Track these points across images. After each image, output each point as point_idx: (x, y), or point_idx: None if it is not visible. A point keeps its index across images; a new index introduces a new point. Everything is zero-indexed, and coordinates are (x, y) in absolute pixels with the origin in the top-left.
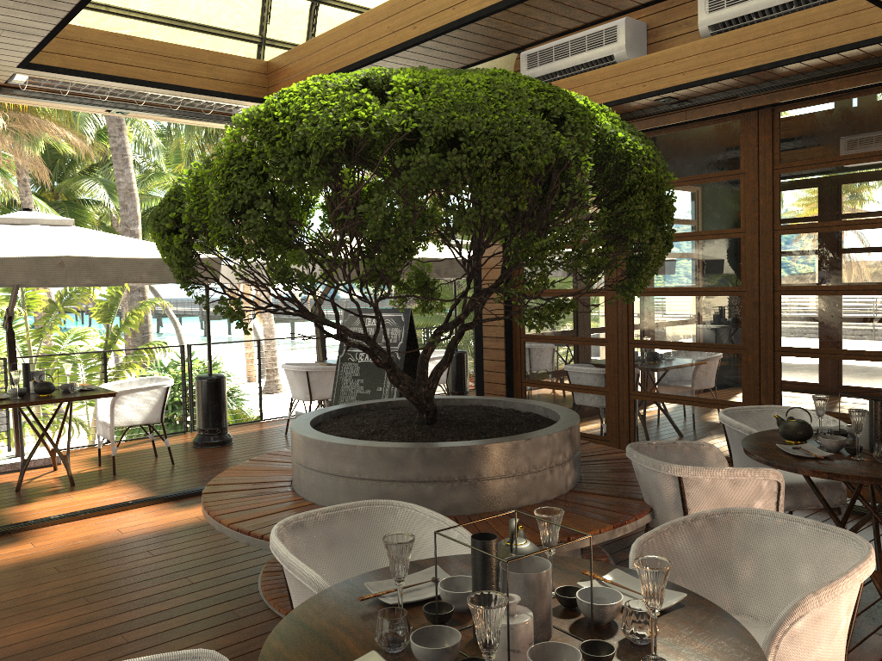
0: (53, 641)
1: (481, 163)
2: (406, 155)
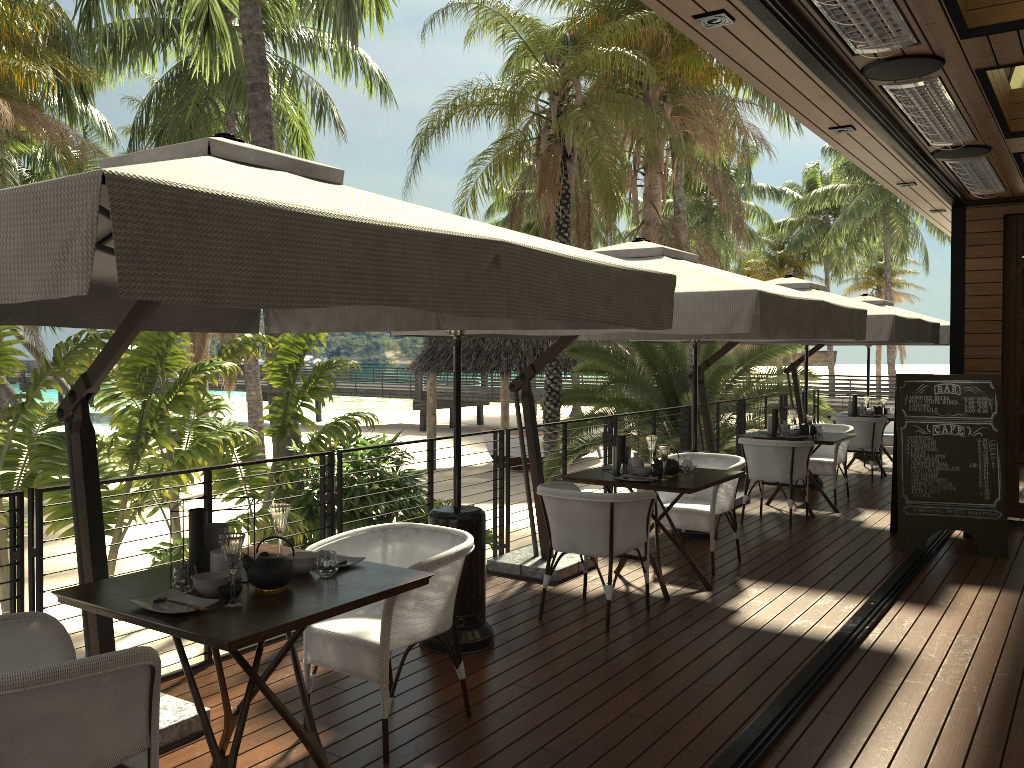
0: None
1: None
2: None
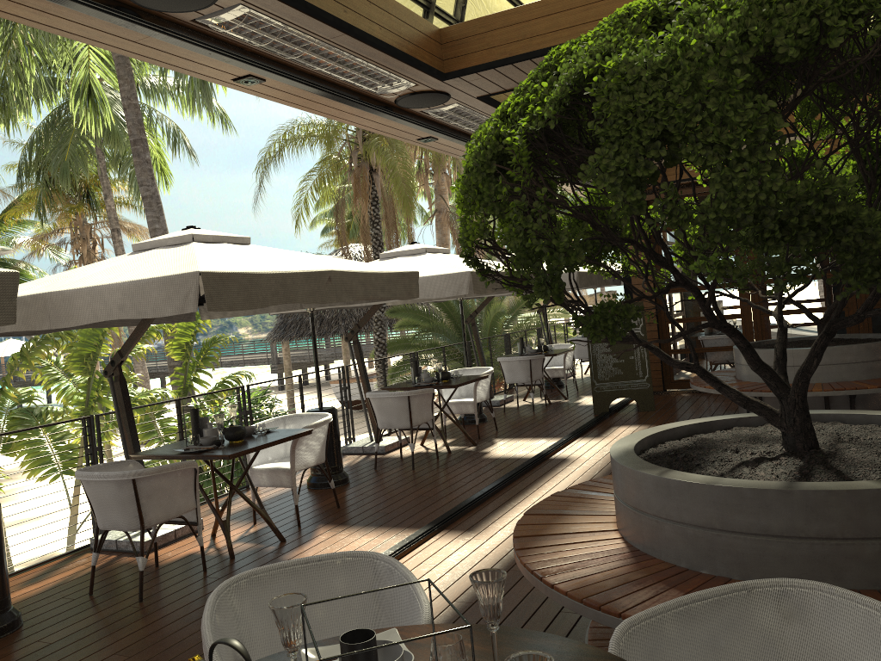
0: None
1: None
2: None
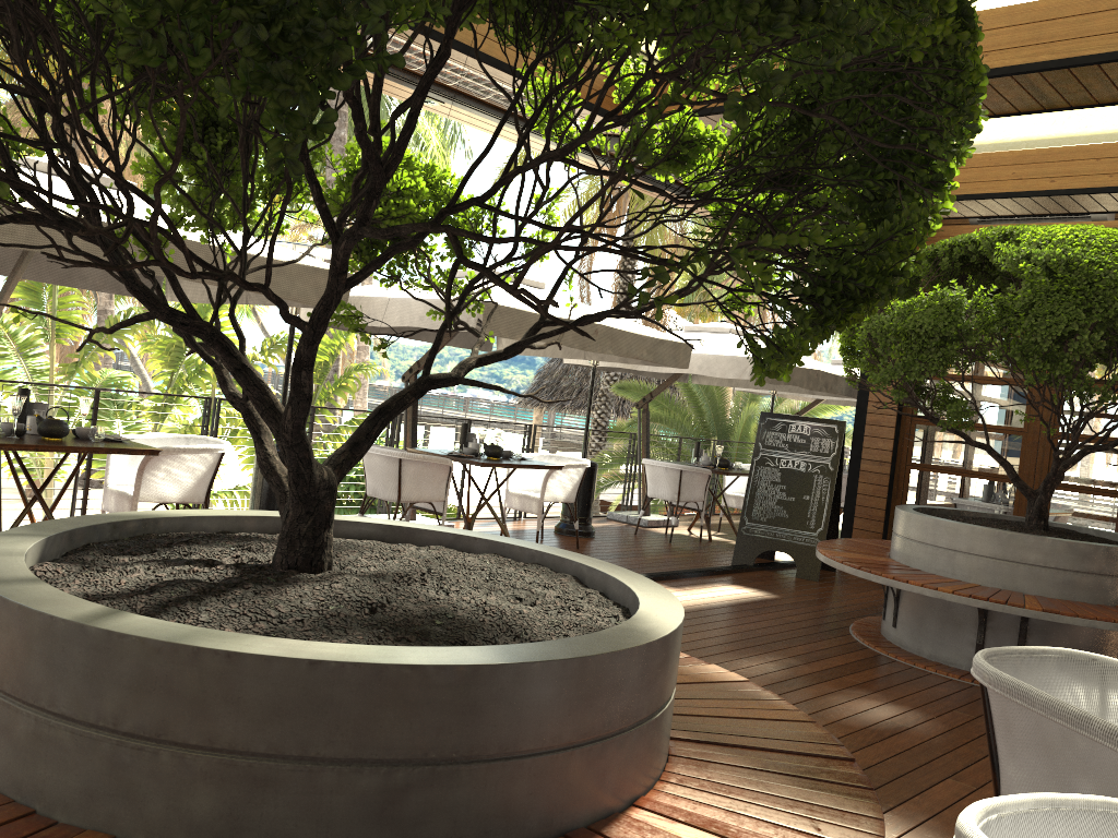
0: (795, 675)
1: None
2: None
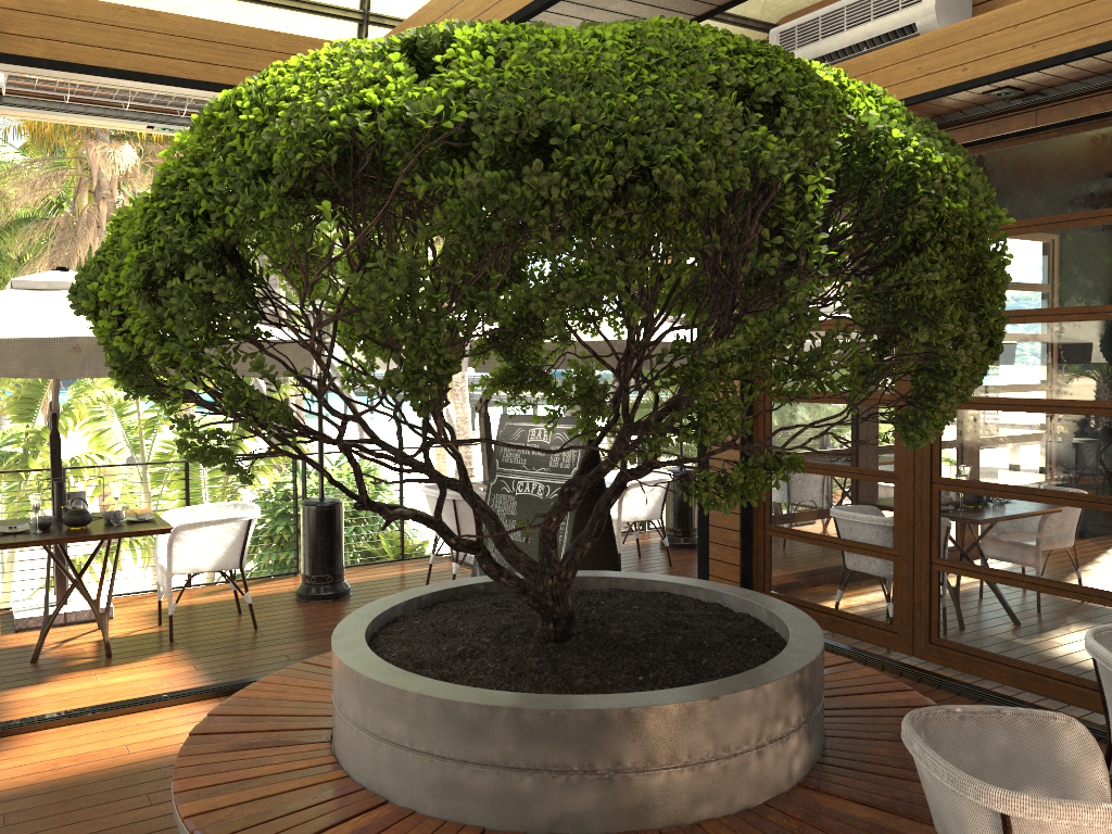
0: None
1: (592, 190)
2: (460, 176)
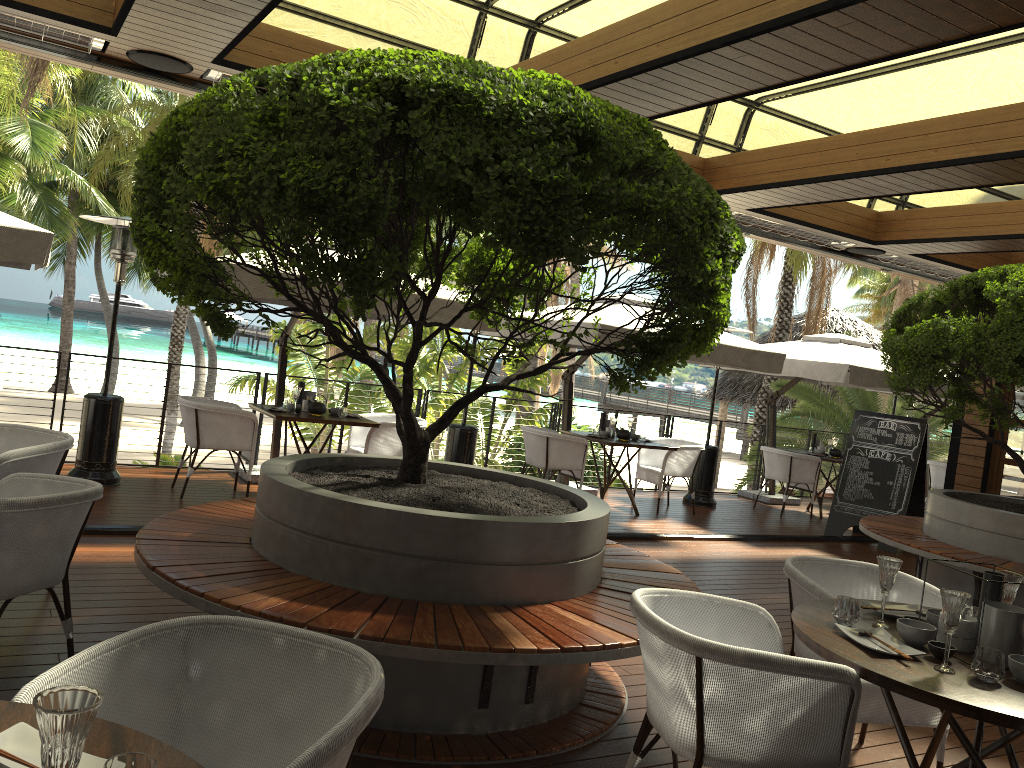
0: None
1: None
2: None
